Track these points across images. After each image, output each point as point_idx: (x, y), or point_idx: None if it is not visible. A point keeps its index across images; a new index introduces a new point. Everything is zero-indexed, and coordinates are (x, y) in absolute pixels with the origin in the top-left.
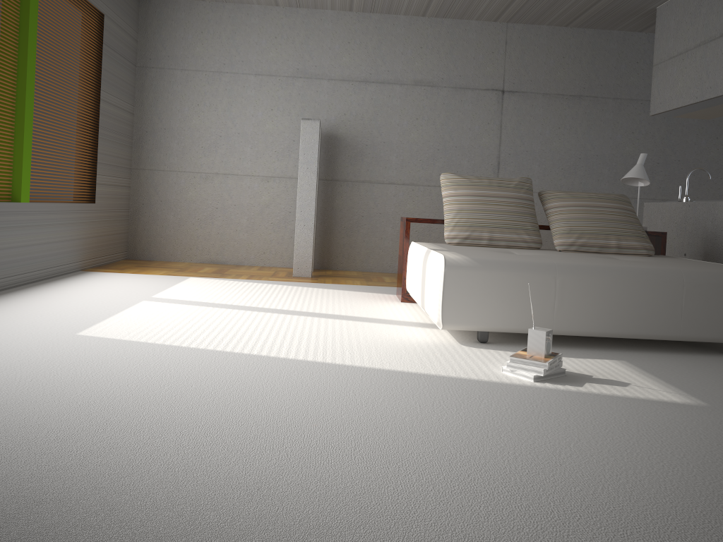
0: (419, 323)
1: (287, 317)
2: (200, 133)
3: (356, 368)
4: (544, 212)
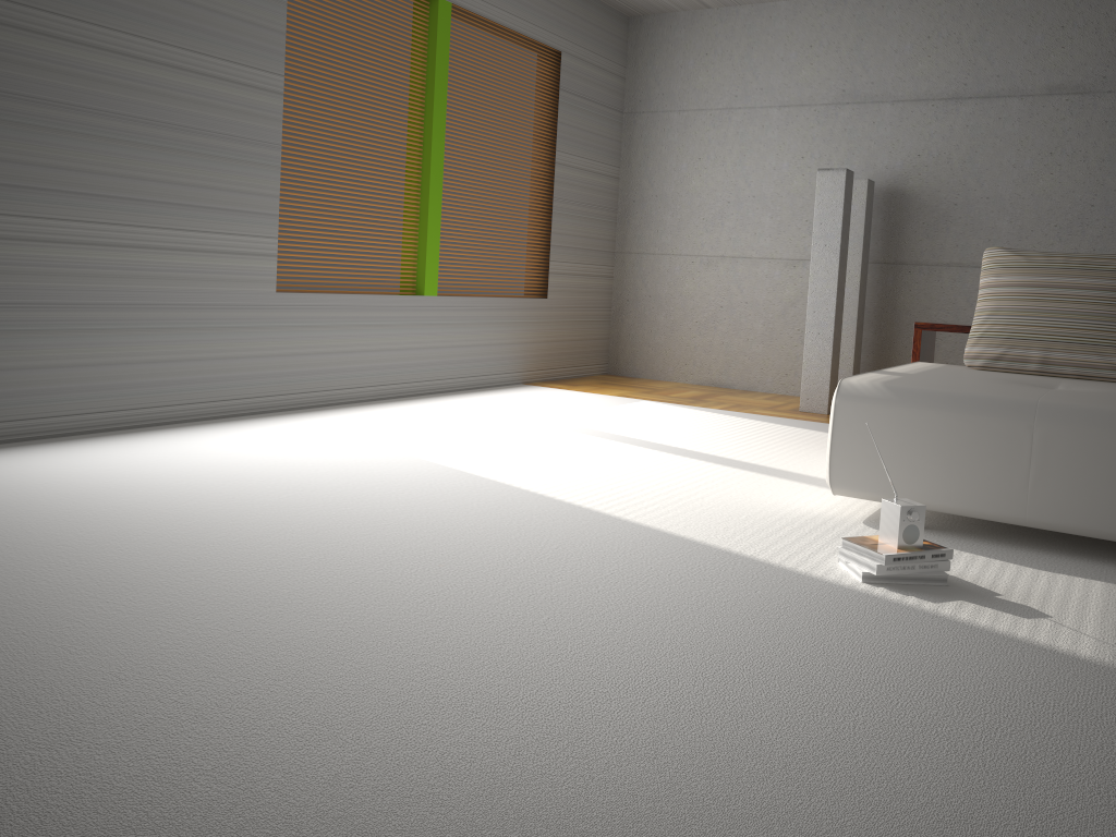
0: None
1: (669, 458)
2: (701, 199)
3: (625, 524)
4: None
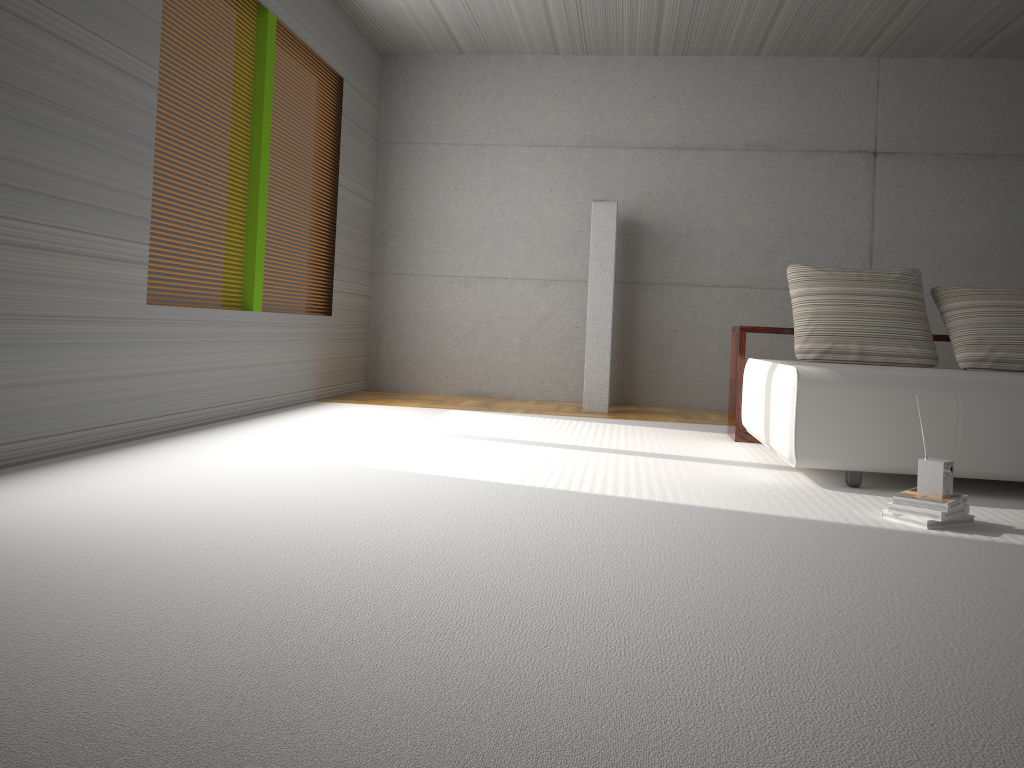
0: (763, 464)
1: (583, 453)
2: (458, 224)
3: (683, 506)
4: (941, 324)
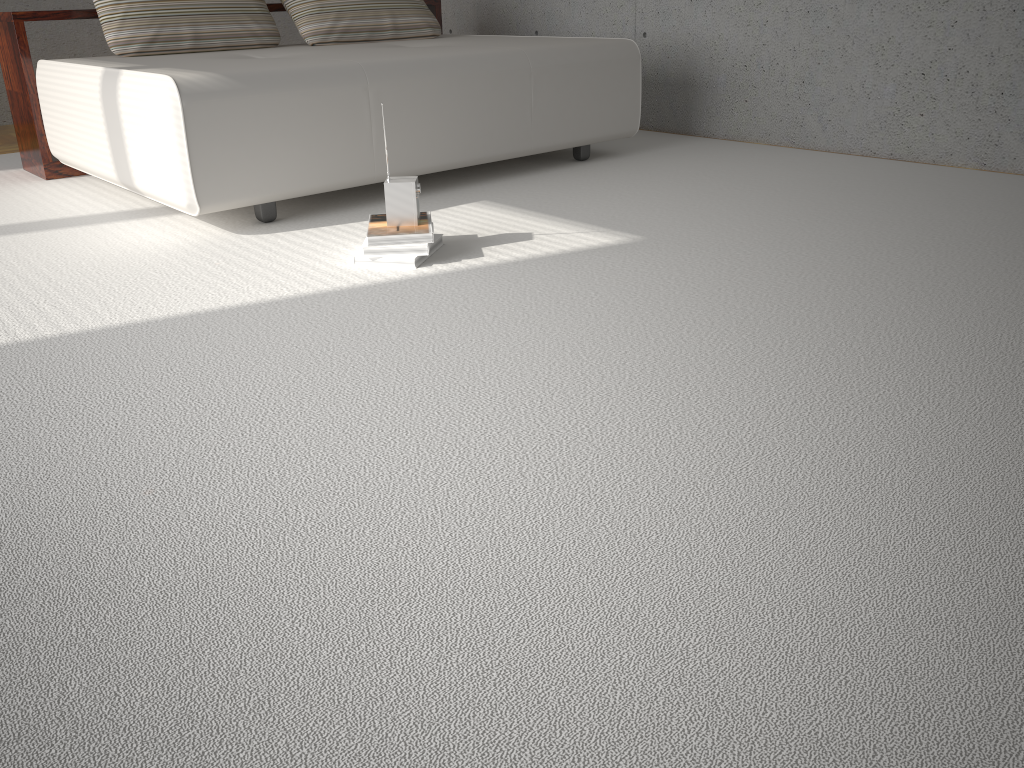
0: (125, 213)
1: None
2: None
3: (102, 334)
4: None
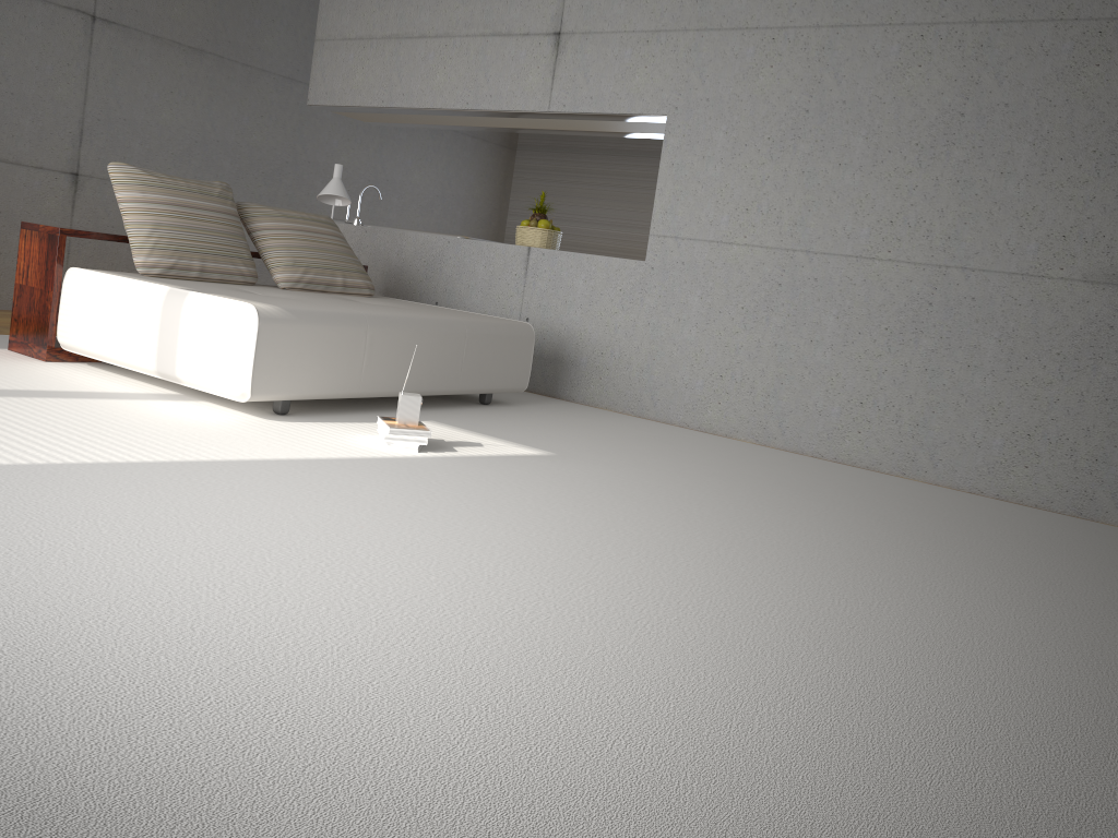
0: (155, 395)
1: None
2: None
3: (242, 463)
4: None
